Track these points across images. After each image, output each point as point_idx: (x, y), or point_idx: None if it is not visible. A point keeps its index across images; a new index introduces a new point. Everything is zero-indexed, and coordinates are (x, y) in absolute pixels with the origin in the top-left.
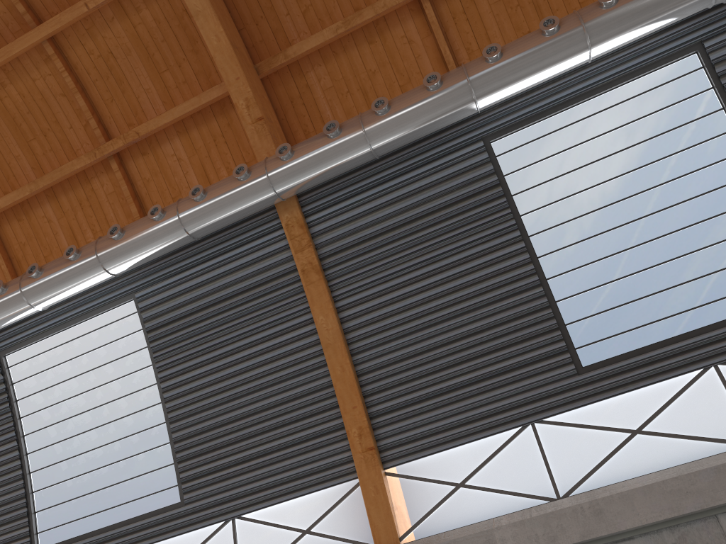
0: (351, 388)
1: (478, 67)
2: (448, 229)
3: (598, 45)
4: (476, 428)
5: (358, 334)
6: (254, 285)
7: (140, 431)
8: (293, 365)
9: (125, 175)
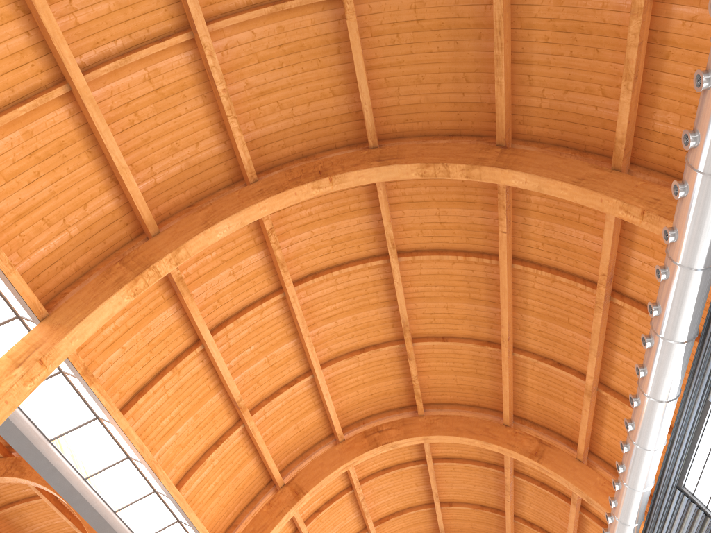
0: None
1: None
2: None
3: None
4: None
5: None
6: None
7: None
8: None
9: (631, 302)
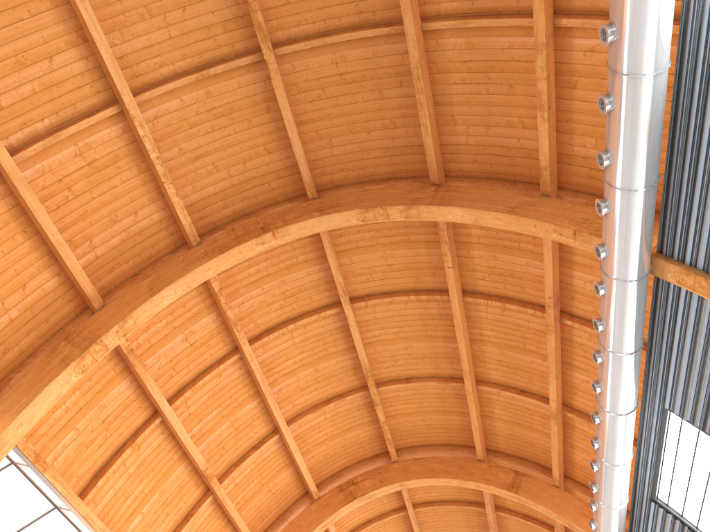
0: None
1: (613, 56)
2: None
3: None
4: None
5: None
6: None
7: None
8: None
9: (580, 321)
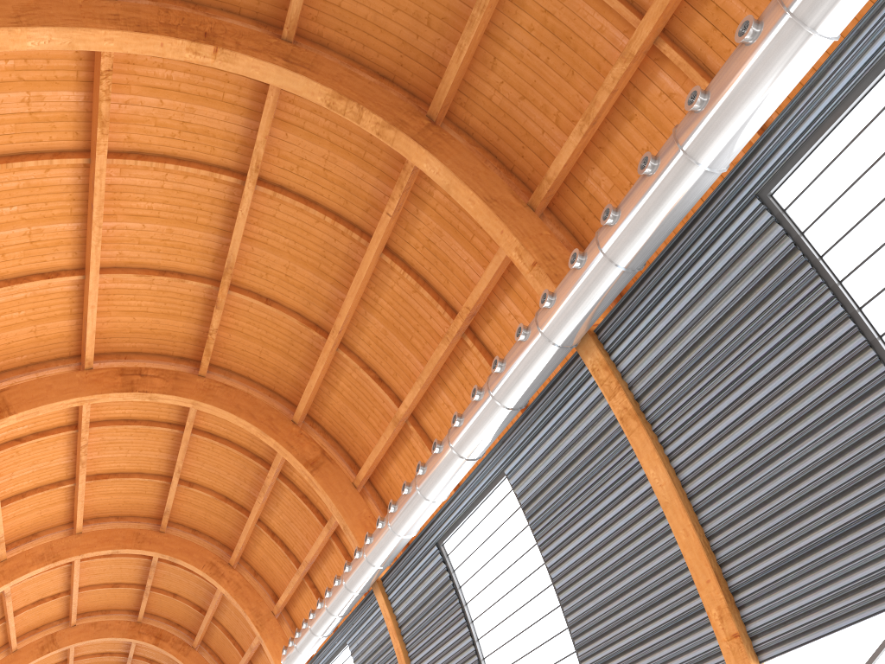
0: (699, 557)
1: (686, 126)
2: (754, 328)
3: (822, 20)
4: (854, 605)
5: (696, 485)
6: (588, 443)
7: (545, 614)
8: (644, 532)
9: (481, 347)
